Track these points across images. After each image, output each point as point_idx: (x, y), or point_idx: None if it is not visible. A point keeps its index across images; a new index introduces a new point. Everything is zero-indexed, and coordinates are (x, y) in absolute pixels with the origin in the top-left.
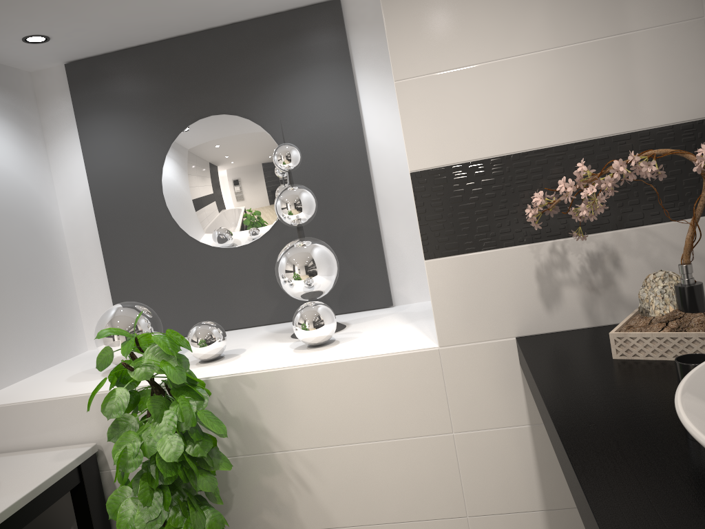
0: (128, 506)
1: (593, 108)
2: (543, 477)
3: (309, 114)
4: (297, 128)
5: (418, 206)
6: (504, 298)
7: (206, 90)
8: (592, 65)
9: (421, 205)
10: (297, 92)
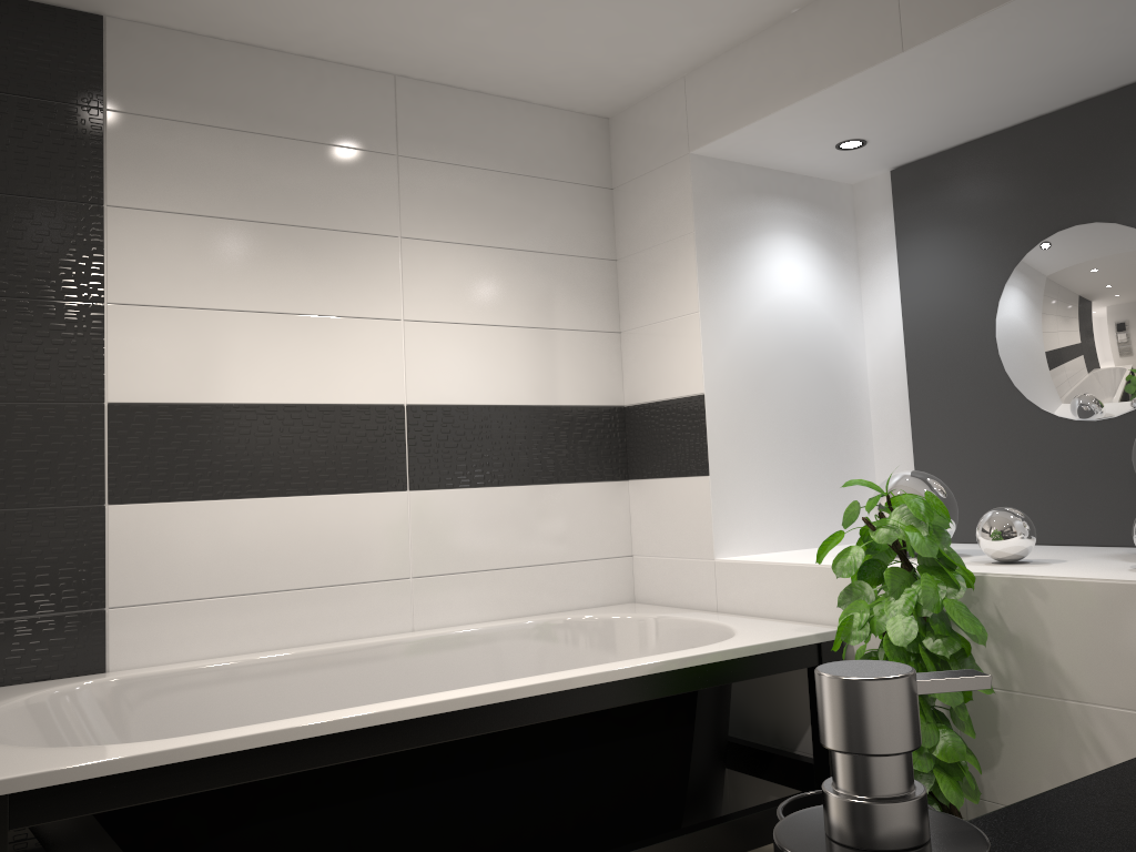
0: None
1: None
2: None
3: None
4: None
5: None
6: None
7: (1072, 189)
8: None
9: None
10: None
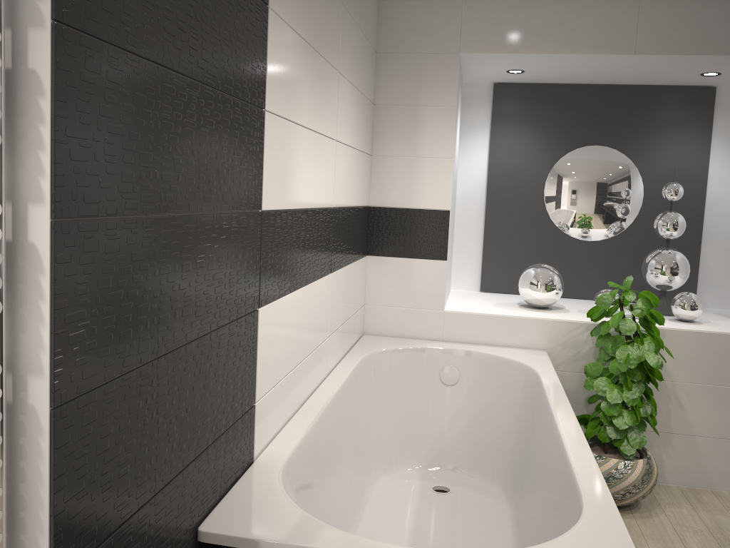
0: (612, 388)
1: None
2: None
3: (670, 161)
4: (659, 168)
5: None
6: None
7: (598, 127)
8: None
9: None
10: (666, 144)
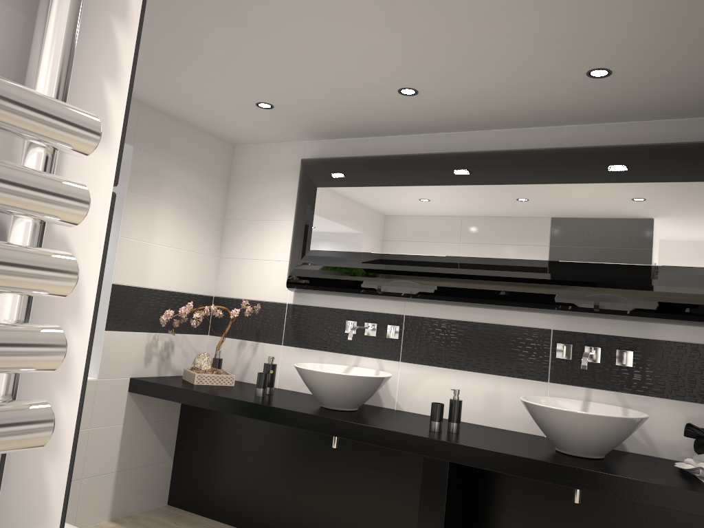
0: None
1: (182, 279)
2: (121, 453)
3: None
4: None
5: (111, 302)
6: (131, 357)
7: None
8: (186, 261)
9: (112, 301)
10: None
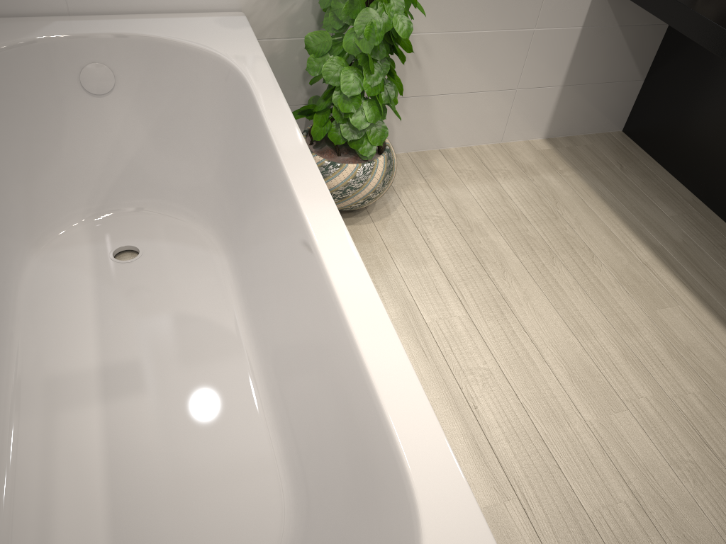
0: (348, 74)
1: None
2: (572, 64)
3: None
4: None
5: None
6: None
7: None
8: None
9: None
10: None
